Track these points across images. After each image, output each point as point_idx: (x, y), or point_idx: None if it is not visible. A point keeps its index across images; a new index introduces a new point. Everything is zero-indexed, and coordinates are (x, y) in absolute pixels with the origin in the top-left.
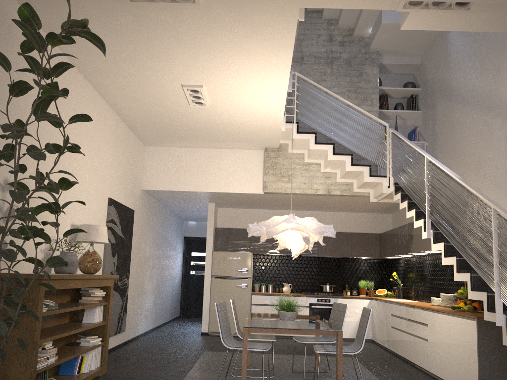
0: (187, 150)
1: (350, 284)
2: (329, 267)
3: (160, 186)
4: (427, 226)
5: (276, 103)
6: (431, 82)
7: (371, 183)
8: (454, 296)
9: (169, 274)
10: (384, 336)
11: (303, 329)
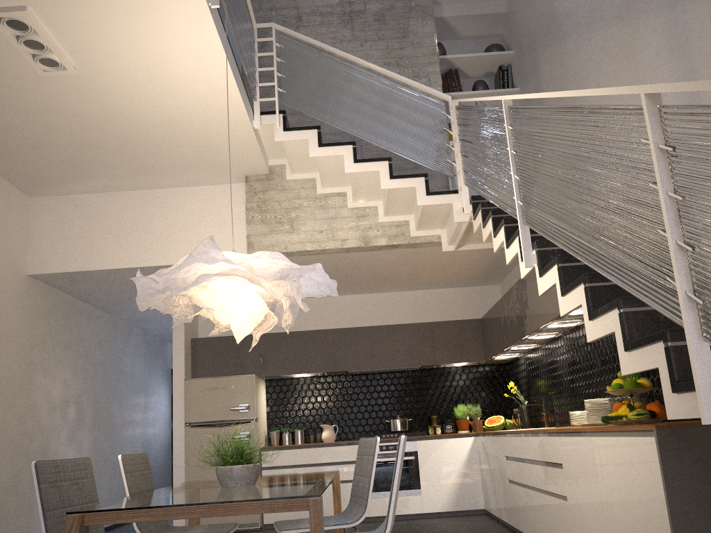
0: (107, 197)
1: (440, 414)
2: (402, 389)
3: (60, 266)
4: (522, 243)
5: (203, 46)
6: (526, 29)
7: (435, 213)
8: (610, 400)
9: (134, 432)
10: (501, 501)
11: (220, 503)
